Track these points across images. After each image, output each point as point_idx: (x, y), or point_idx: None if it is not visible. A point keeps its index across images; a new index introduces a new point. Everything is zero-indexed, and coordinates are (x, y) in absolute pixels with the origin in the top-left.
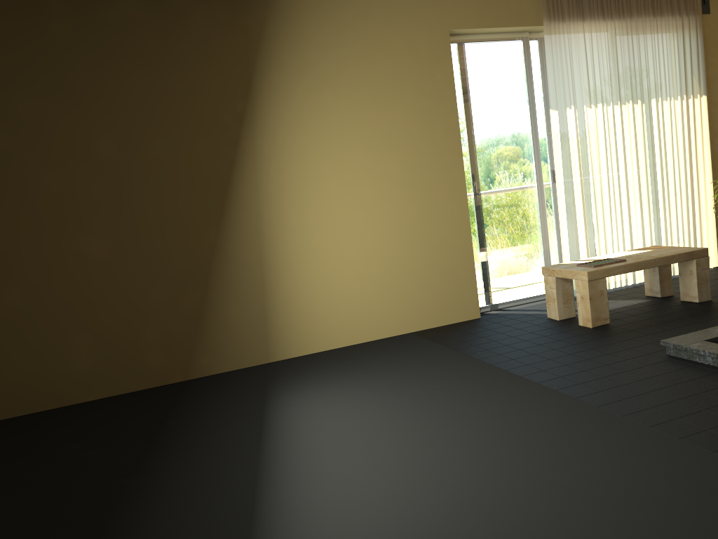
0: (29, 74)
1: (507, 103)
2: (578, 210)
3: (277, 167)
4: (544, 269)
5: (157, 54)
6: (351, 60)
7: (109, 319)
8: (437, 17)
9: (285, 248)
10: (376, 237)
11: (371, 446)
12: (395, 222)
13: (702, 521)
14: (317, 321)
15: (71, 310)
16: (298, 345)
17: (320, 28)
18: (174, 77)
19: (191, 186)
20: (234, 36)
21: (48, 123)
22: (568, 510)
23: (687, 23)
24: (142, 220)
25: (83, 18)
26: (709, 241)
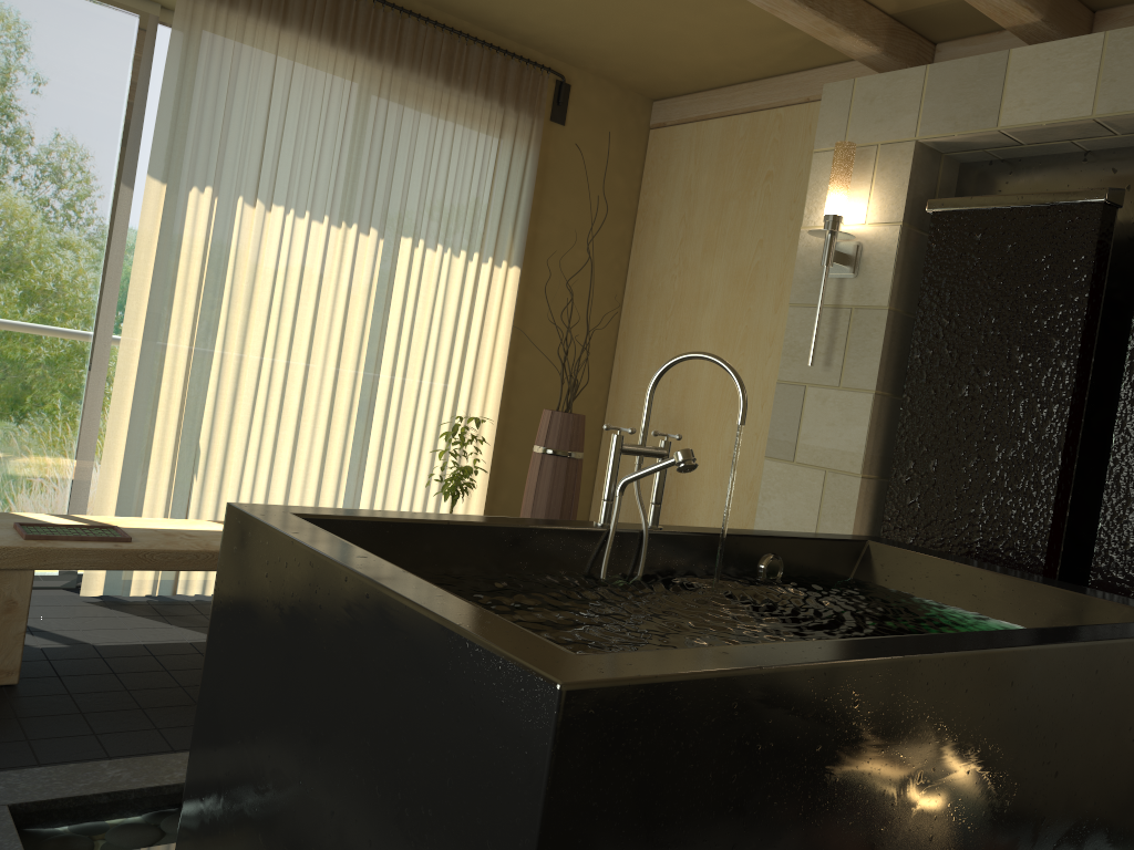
0: None
1: (62, 133)
2: (165, 410)
3: None
4: None
5: None
6: None
7: None
8: None
9: None
10: None
11: None
12: None
13: None
14: None
15: None
16: None
17: None
18: None
19: None
20: None
21: None
22: None
23: (514, 124)
24: None
25: None
26: None
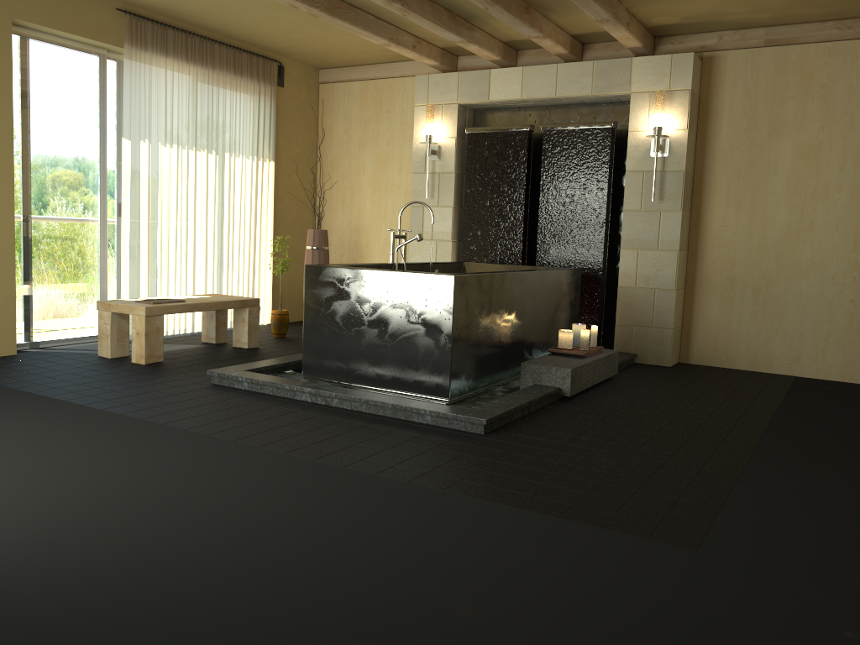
0: None
1: (75, 119)
2: (142, 249)
3: None
4: (100, 304)
5: None
6: None
7: None
8: None
9: None
10: None
11: None
12: None
13: (215, 478)
14: None
15: None
16: None
17: None
18: None
19: None
20: None
21: None
22: (105, 483)
23: (264, 90)
24: None
25: None
26: (266, 299)
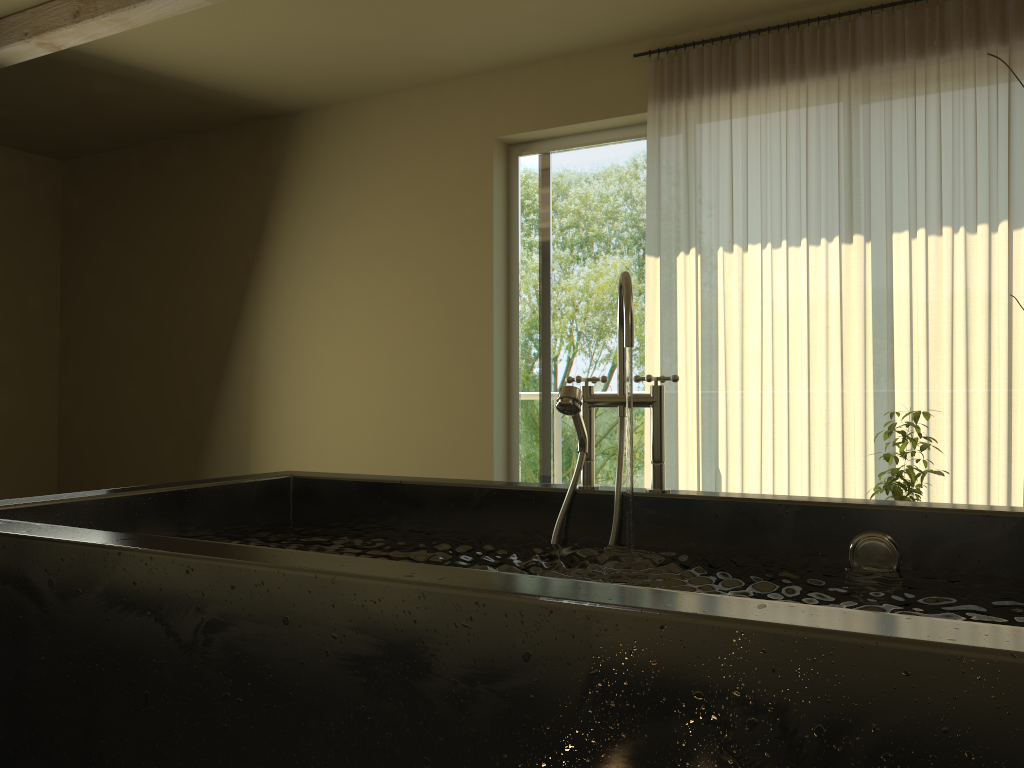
0: (113, 225)
1: (609, 244)
2: (685, 441)
3: (275, 324)
4: None
5: (194, 200)
6: (365, 193)
7: (131, 463)
8: (478, 122)
9: (271, 422)
10: (366, 427)
11: None
12: (392, 412)
13: None
14: None
15: (110, 447)
16: None
17: (336, 155)
18: (203, 223)
19: (203, 338)
20: (255, 175)
21: (117, 270)
22: None
23: None
24: (164, 369)
25: (150, 170)
26: None
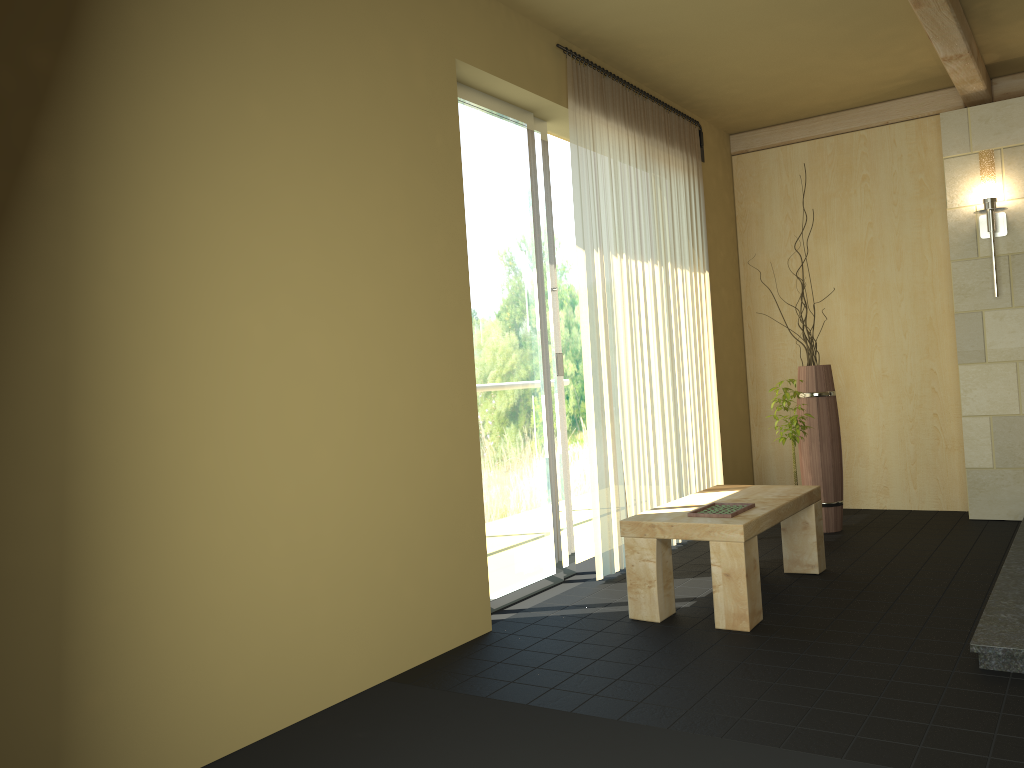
0: None
1: (508, 224)
2: (606, 424)
3: (127, 249)
4: (627, 525)
5: None
6: (302, 48)
7: None
8: (439, 28)
9: (133, 476)
10: (332, 456)
11: None
12: (367, 424)
13: None
14: (200, 678)
15: None
16: (146, 760)
17: None
18: None
19: None
20: None
21: None
22: None
23: (691, 166)
24: None
25: None
26: (718, 483)
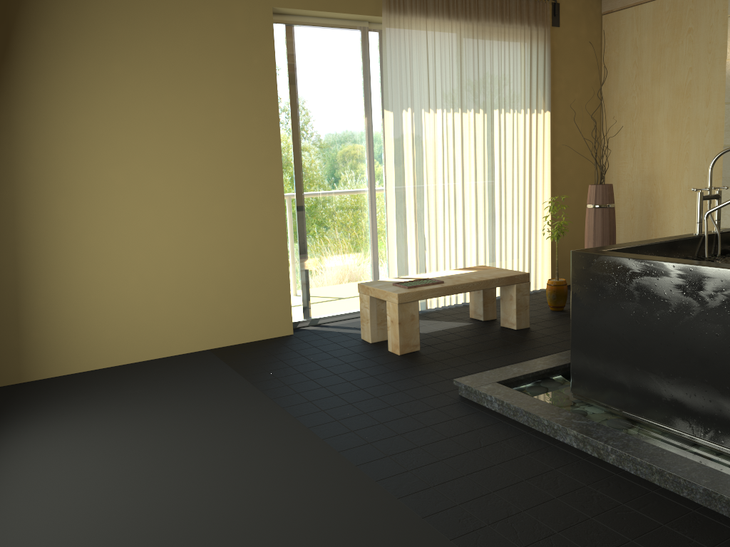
0: None
1: (340, 98)
2: (409, 222)
3: (42, 147)
4: (360, 286)
5: None
6: (148, 28)
7: None
8: None
9: (50, 246)
10: (170, 239)
11: (62, 520)
12: (196, 223)
13: None
14: (90, 334)
15: None
16: (62, 362)
17: None
18: None
19: None
20: None
21: None
22: None
23: (536, 34)
24: None
25: None
26: (544, 262)
